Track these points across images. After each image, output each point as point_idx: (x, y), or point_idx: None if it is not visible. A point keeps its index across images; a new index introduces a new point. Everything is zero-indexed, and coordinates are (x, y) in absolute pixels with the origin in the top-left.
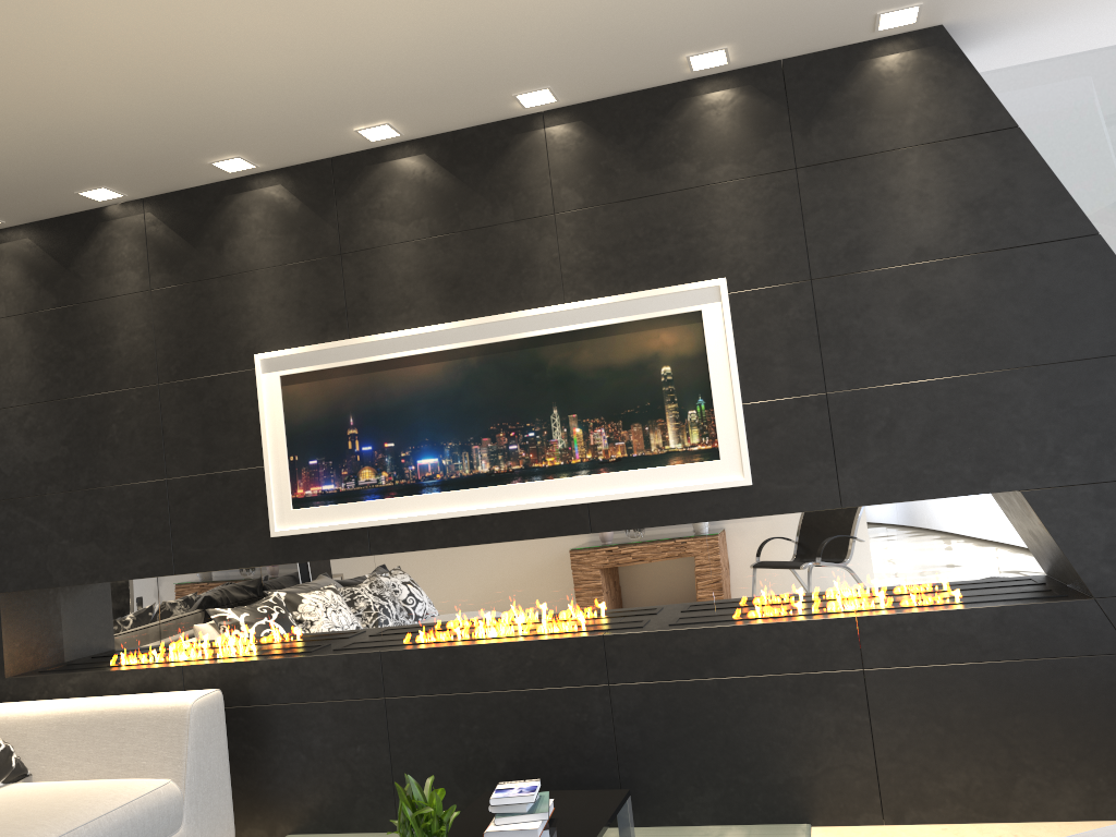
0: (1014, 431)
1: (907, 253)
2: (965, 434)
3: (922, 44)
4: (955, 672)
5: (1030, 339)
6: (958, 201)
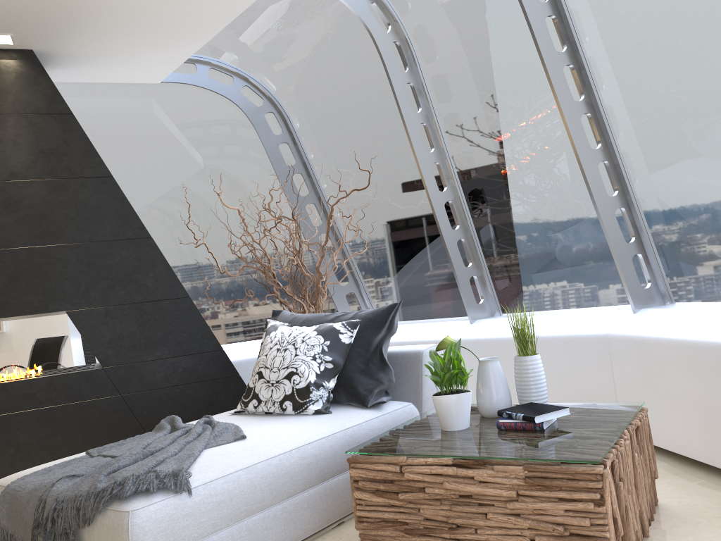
0: (63, 278)
1: (5, 174)
2: (35, 279)
3: (20, 57)
4: (23, 416)
5: (74, 228)
6: (37, 149)
